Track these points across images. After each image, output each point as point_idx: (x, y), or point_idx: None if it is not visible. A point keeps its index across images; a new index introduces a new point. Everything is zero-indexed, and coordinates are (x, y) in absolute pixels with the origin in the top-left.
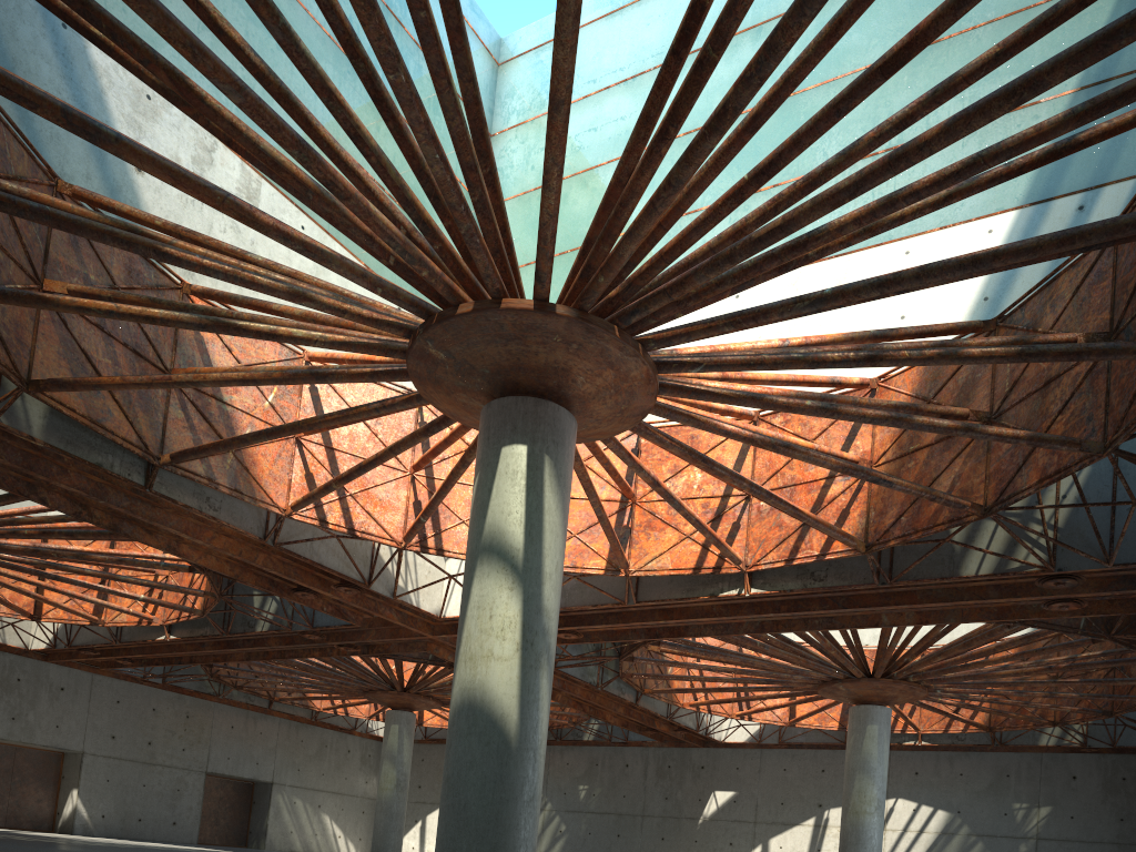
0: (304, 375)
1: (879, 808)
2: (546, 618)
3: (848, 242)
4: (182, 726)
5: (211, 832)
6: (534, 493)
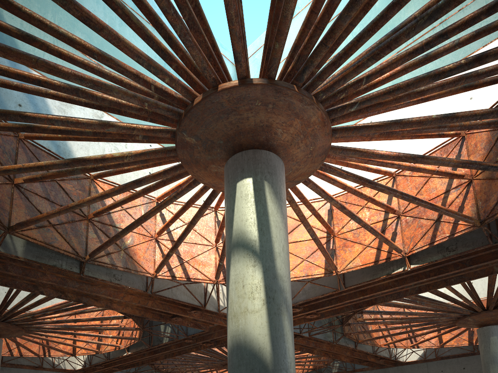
0: (130, 184)
1: None
2: (281, 281)
3: None
4: None
5: None
6: (260, 204)
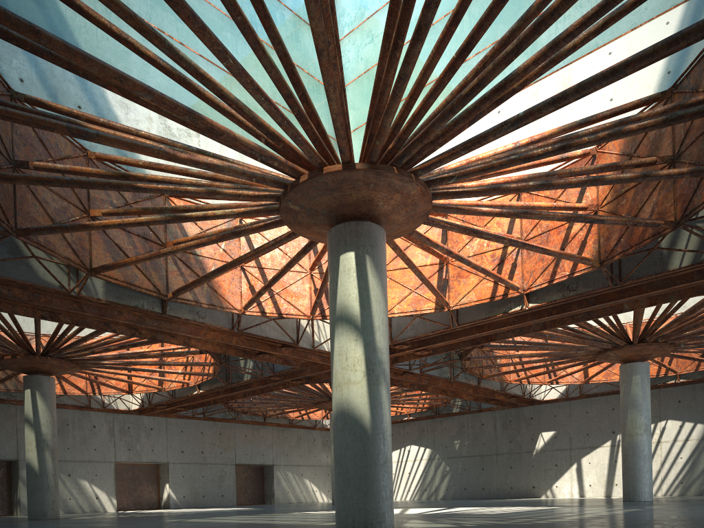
0: (228, 235)
1: (646, 430)
2: (379, 353)
3: (540, 73)
4: (218, 439)
5: (243, 498)
6: (362, 279)
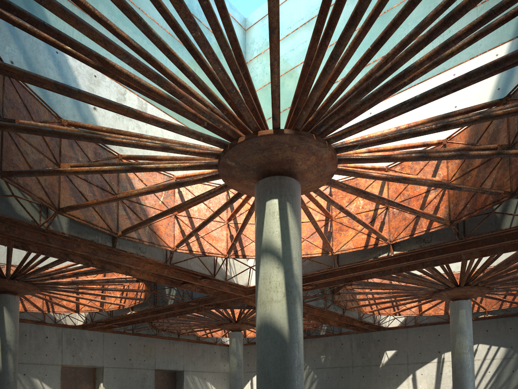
0: (173, 185)
1: (470, 350)
2: (296, 279)
3: (425, 71)
4: (142, 350)
5: None
6: (283, 220)
